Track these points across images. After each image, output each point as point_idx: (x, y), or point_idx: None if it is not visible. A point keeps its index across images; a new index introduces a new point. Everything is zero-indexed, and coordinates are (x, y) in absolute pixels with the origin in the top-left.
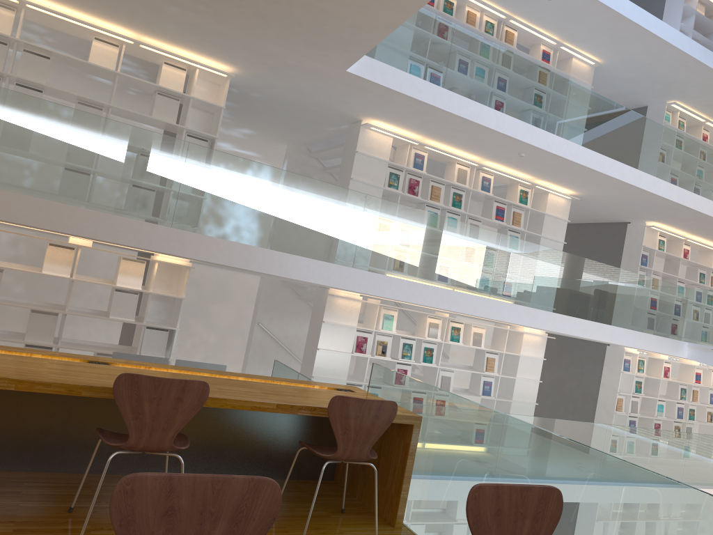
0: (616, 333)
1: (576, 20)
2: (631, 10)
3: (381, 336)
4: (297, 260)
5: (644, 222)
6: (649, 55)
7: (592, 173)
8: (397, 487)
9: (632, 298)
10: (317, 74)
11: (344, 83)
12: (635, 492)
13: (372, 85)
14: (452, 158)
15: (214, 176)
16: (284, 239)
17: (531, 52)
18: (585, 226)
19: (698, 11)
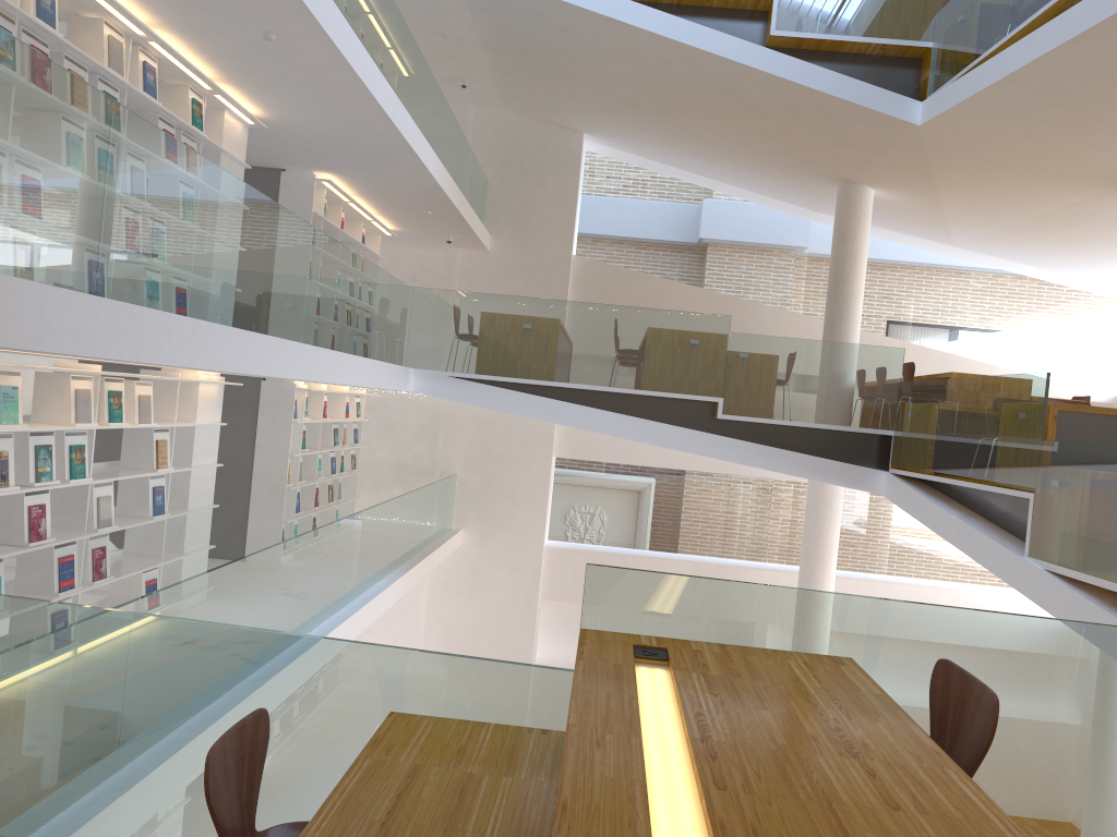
0: (373, 370)
1: None
2: None
3: None
4: (18, 291)
5: (311, 172)
6: None
7: (353, 91)
8: None
9: (376, 309)
10: None
11: None
12: None
13: None
14: (101, 9)
15: None
16: None
17: None
18: None
19: None
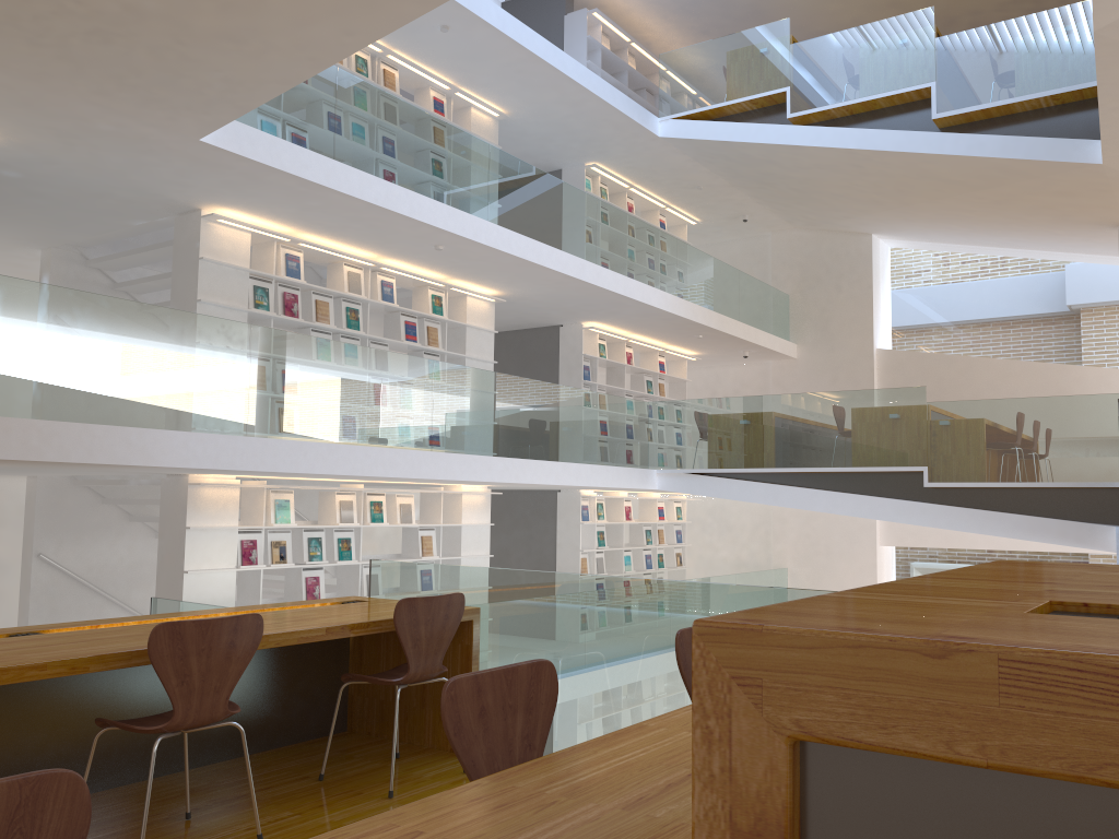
0: (583, 472)
1: (477, 59)
2: (546, 48)
3: (276, 533)
4: (168, 436)
5: (580, 323)
6: (567, 106)
7: (528, 266)
8: None
9: (592, 424)
10: (145, 145)
11: (189, 157)
12: None
13: (236, 160)
14: (339, 257)
15: (12, 320)
16: (140, 408)
17: (417, 100)
18: (504, 335)
19: (603, 45)
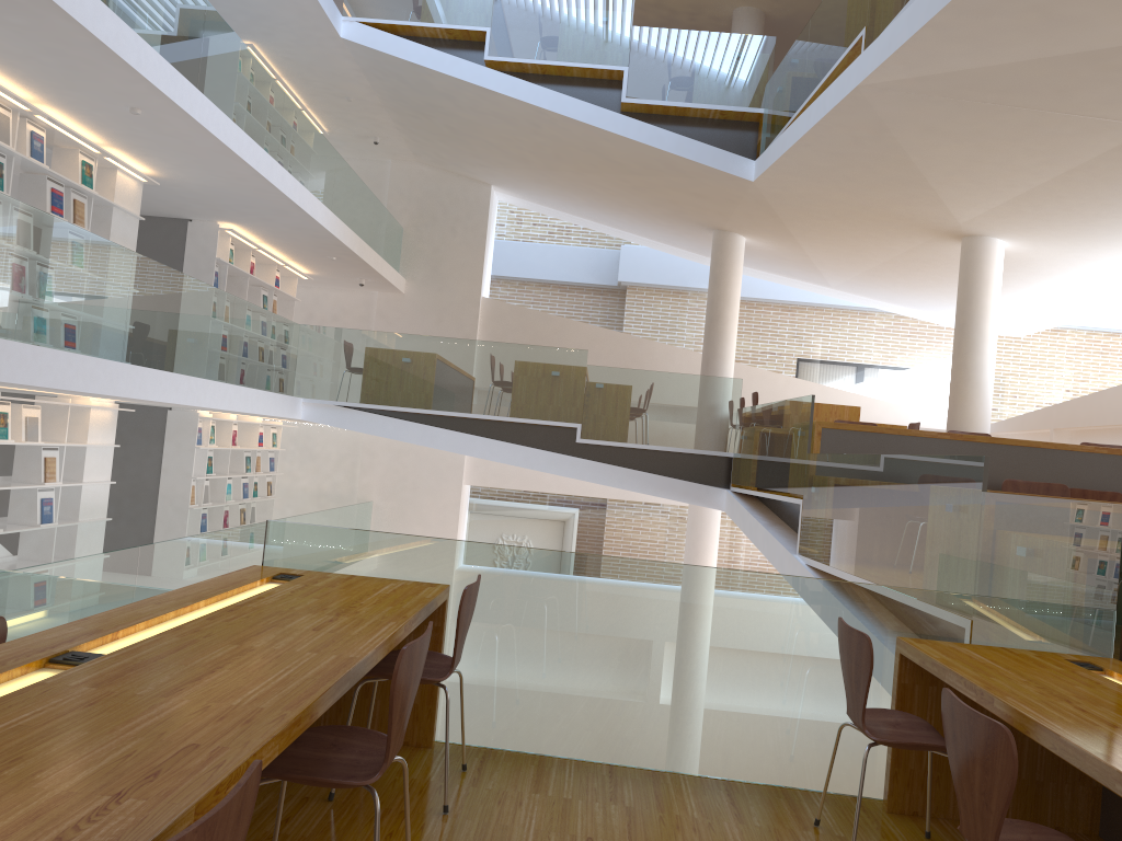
0: (250, 397)
1: None
2: None
3: None
4: None
5: (216, 222)
6: None
7: (224, 155)
8: (426, 692)
9: (257, 344)
10: None
11: None
12: (813, 601)
13: None
14: None
15: None
16: None
17: None
18: None
19: None
